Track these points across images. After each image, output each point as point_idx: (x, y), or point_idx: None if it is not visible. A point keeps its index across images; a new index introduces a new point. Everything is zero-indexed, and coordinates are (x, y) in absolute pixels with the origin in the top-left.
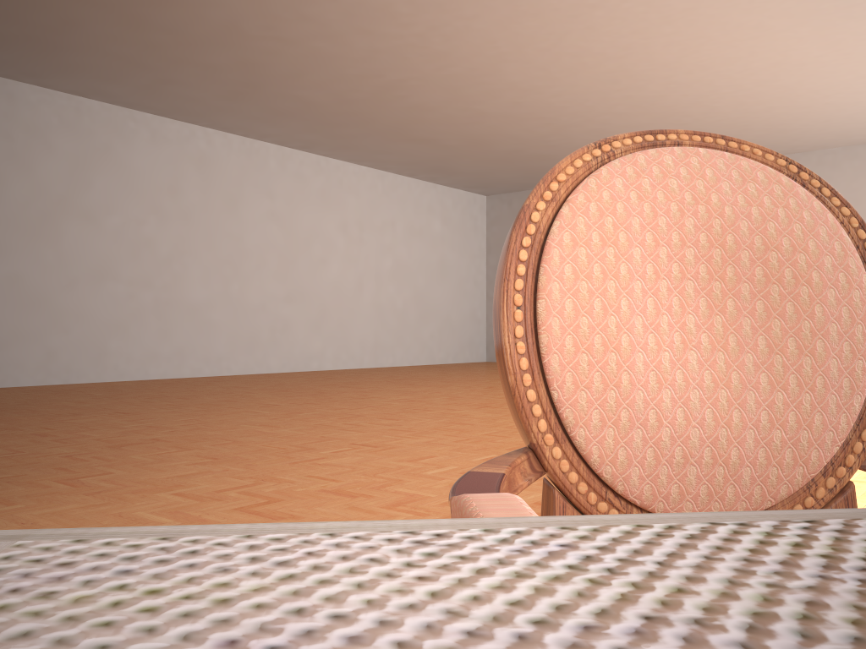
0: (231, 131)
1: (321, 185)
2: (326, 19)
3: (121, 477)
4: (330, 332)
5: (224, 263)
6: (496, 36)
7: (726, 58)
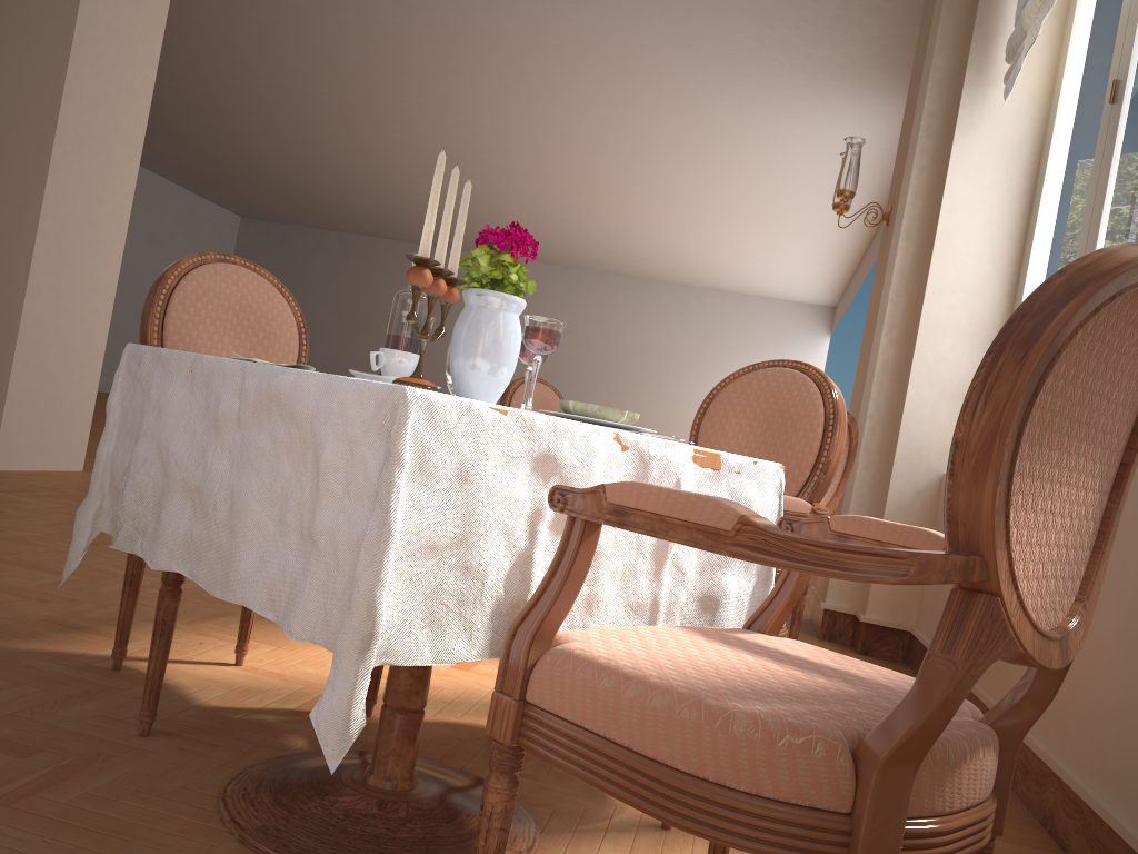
0: None
1: None
2: (180, 47)
3: None
4: None
5: None
6: (336, 111)
7: (522, 186)
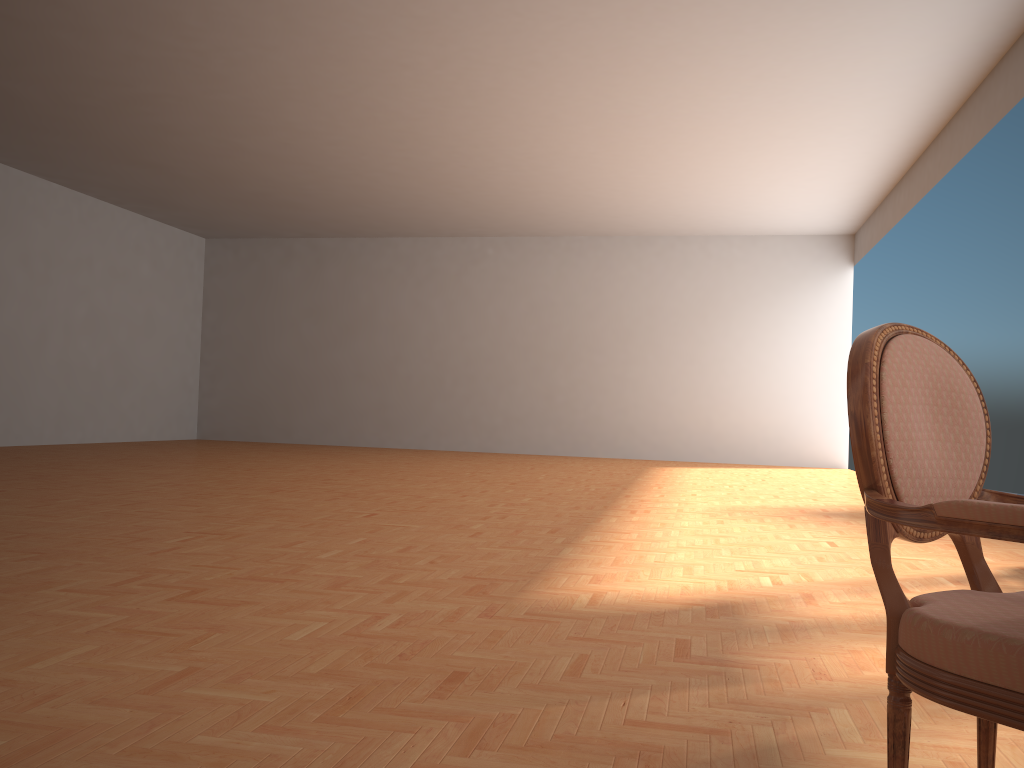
0: None
1: None
2: (85, 10)
3: None
4: None
5: None
6: (290, 72)
7: (514, 139)
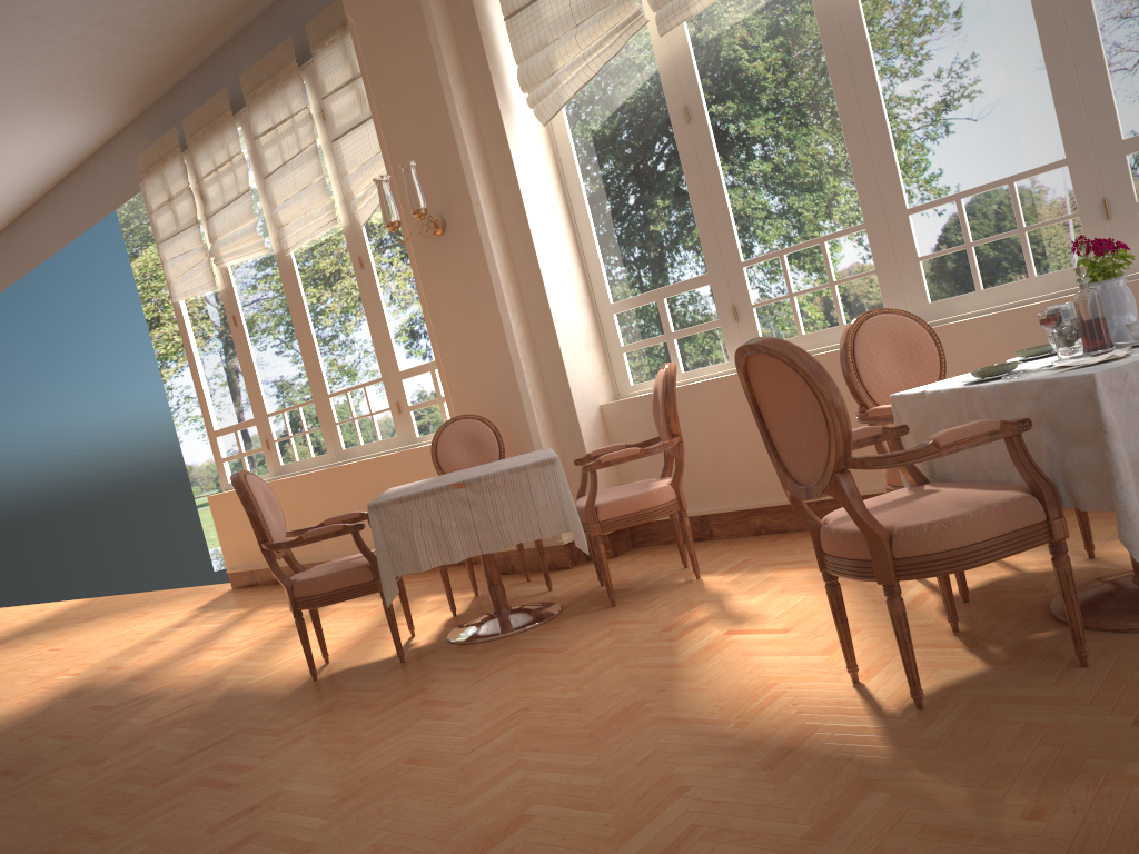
0: None
1: None
2: None
3: None
4: None
5: None
6: None
7: None
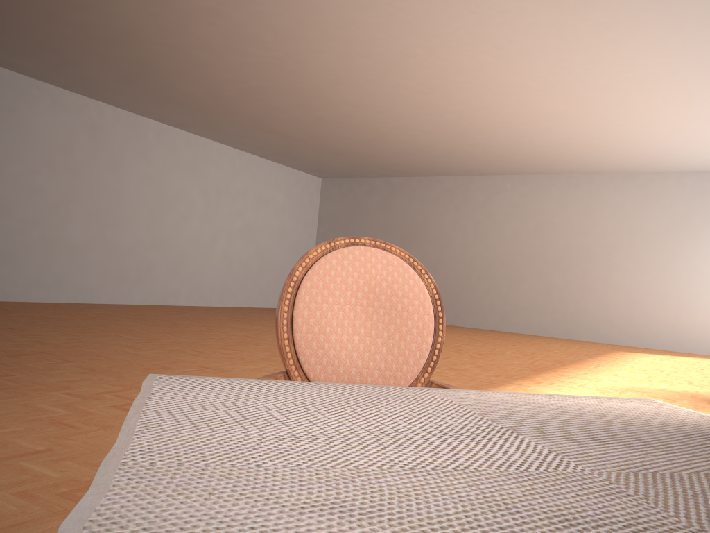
0: (119, 106)
1: (190, 157)
2: (206, 37)
3: (21, 378)
4: (186, 275)
5: (103, 212)
6: (336, 66)
7: (502, 103)
